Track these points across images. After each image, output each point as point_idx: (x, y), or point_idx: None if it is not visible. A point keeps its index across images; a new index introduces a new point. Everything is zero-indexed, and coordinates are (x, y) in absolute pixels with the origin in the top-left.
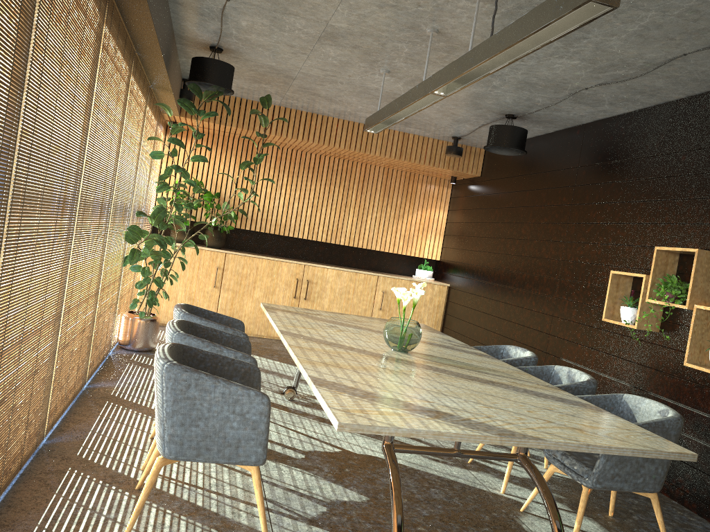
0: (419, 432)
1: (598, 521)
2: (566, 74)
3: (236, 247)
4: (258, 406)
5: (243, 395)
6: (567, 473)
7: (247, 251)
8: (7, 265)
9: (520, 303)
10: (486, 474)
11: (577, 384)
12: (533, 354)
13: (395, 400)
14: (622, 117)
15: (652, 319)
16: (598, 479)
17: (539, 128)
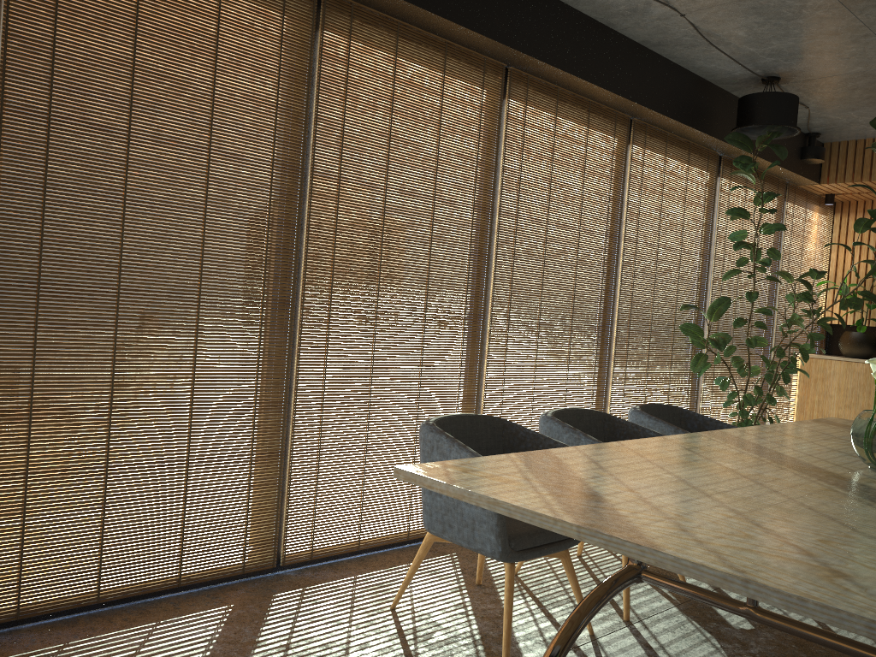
0: (471, 495)
1: None
2: None
3: None
4: None
5: None
6: None
7: None
8: (313, 325)
9: None
10: None
11: None
12: None
13: (572, 479)
14: None
15: None
16: None
17: None
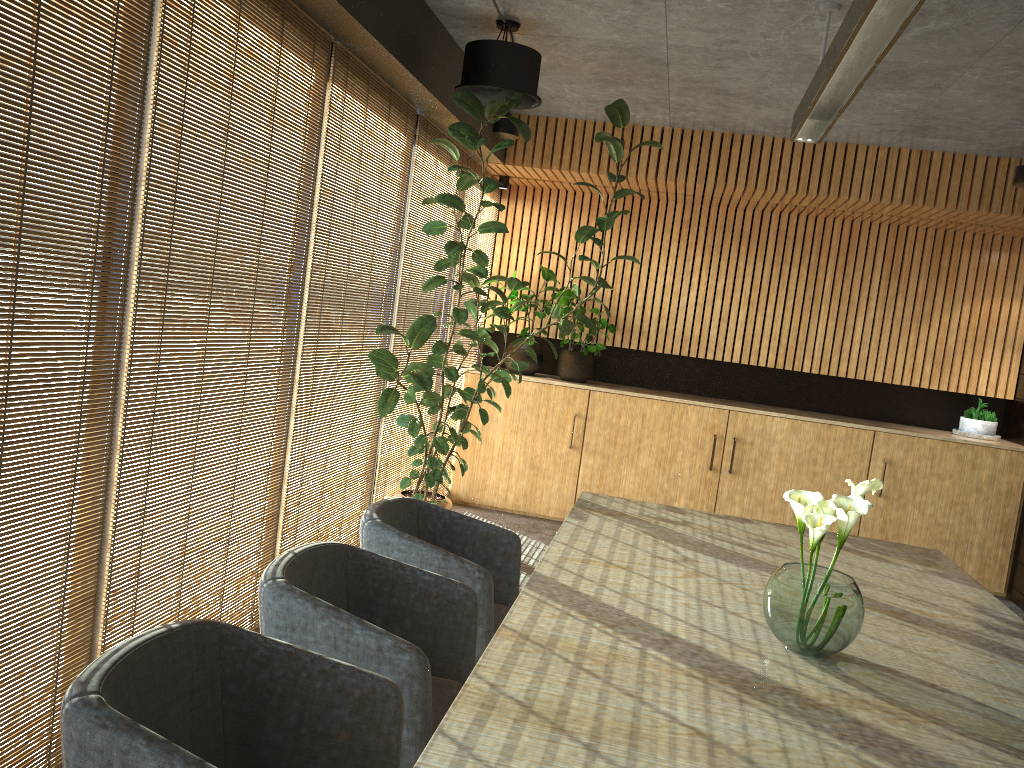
0: None
1: None
2: None
3: (616, 379)
4: None
5: None
6: None
7: (636, 386)
8: None
9: None
10: None
11: None
12: None
13: None
14: None
15: None
16: None
17: None
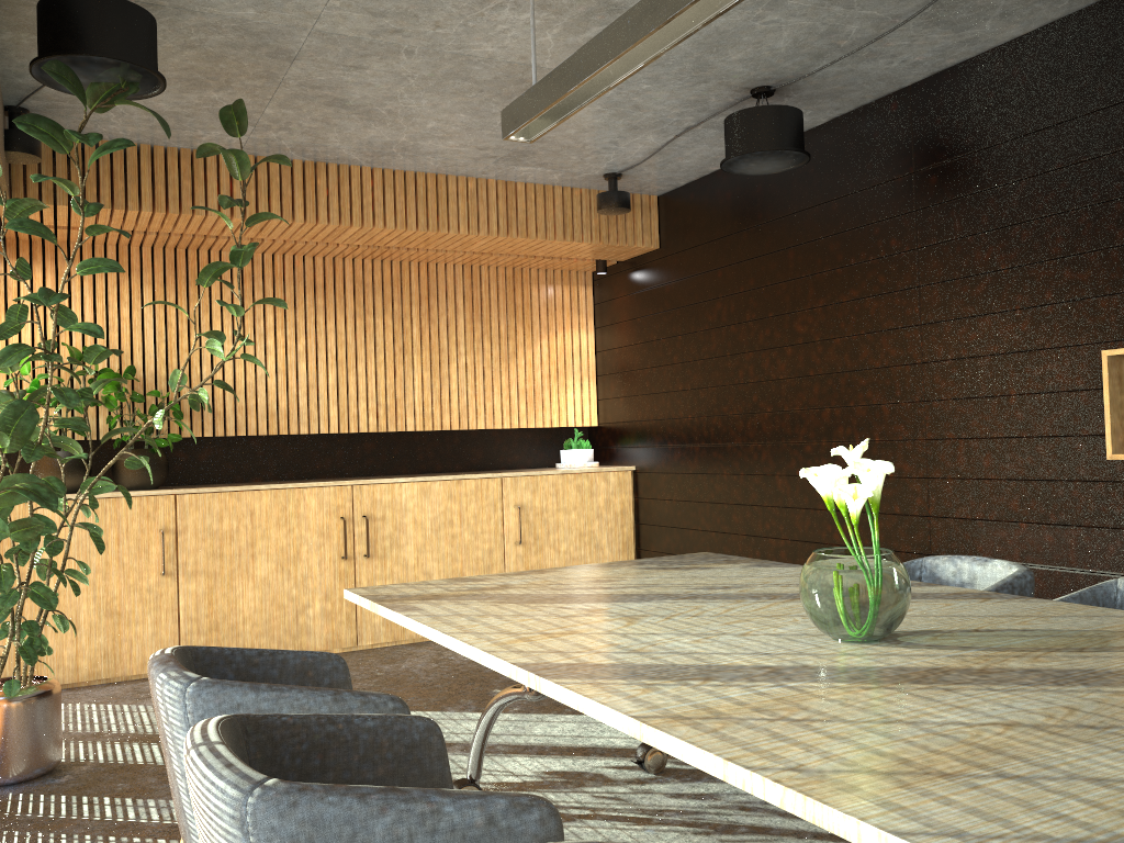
0: None
1: None
2: None
3: (188, 479)
4: None
5: None
6: None
7: (216, 483)
8: None
9: None
10: None
11: None
12: (1017, 564)
13: None
14: (1011, 47)
15: None
16: None
17: None
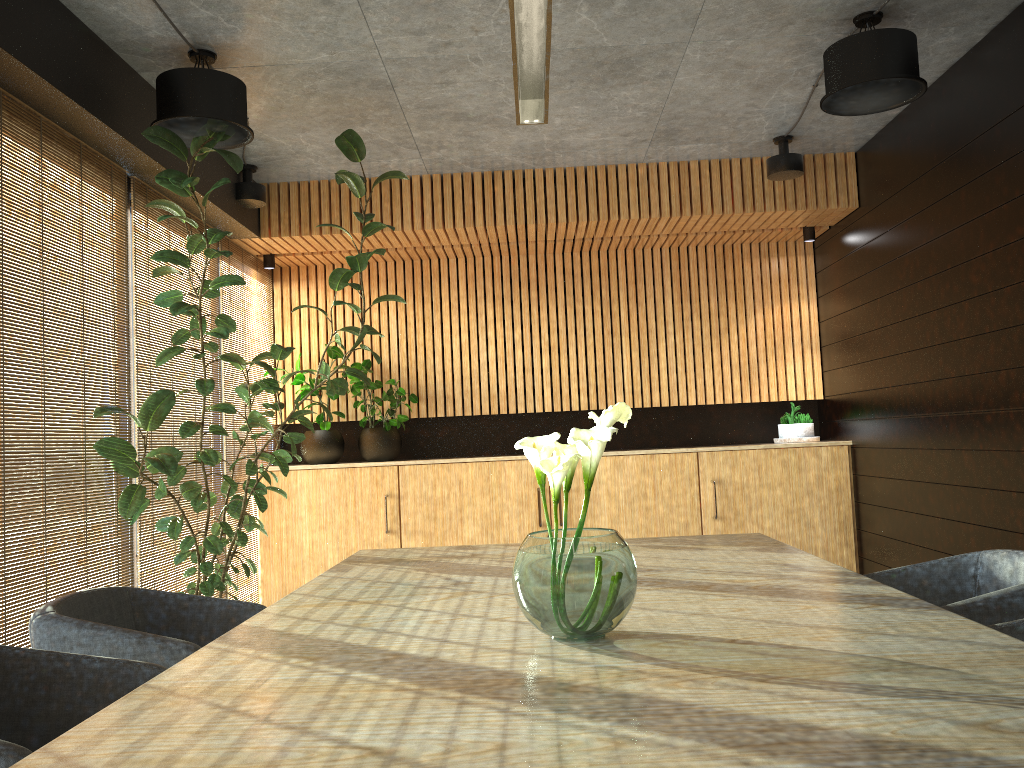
0: None
1: None
2: None
3: (430, 453)
4: None
5: None
6: None
7: (452, 456)
8: None
9: (1009, 442)
10: None
11: None
12: None
13: None
14: None
15: None
16: None
17: (947, 37)
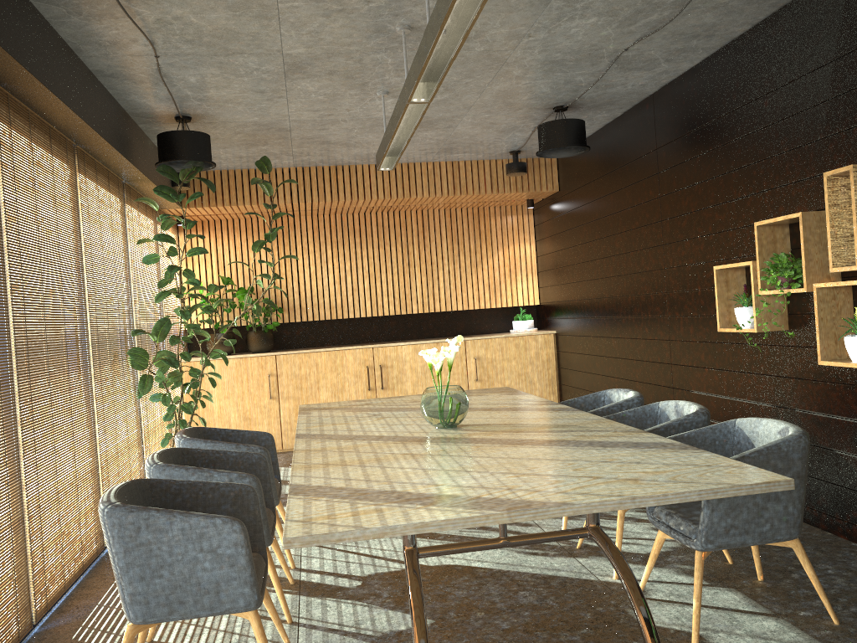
0: (394, 529)
1: (742, 590)
2: (591, 38)
3: (290, 345)
4: (230, 536)
5: (207, 526)
6: (674, 537)
7: (305, 347)
8: None
9: (632, 334)
10: (598, 558)
11: (680, 420)
12: (636, 393)
13: (389, 493)
14: (690, 73)
15: (775, 315)
16: (707, 537)
17: (602, 114)
